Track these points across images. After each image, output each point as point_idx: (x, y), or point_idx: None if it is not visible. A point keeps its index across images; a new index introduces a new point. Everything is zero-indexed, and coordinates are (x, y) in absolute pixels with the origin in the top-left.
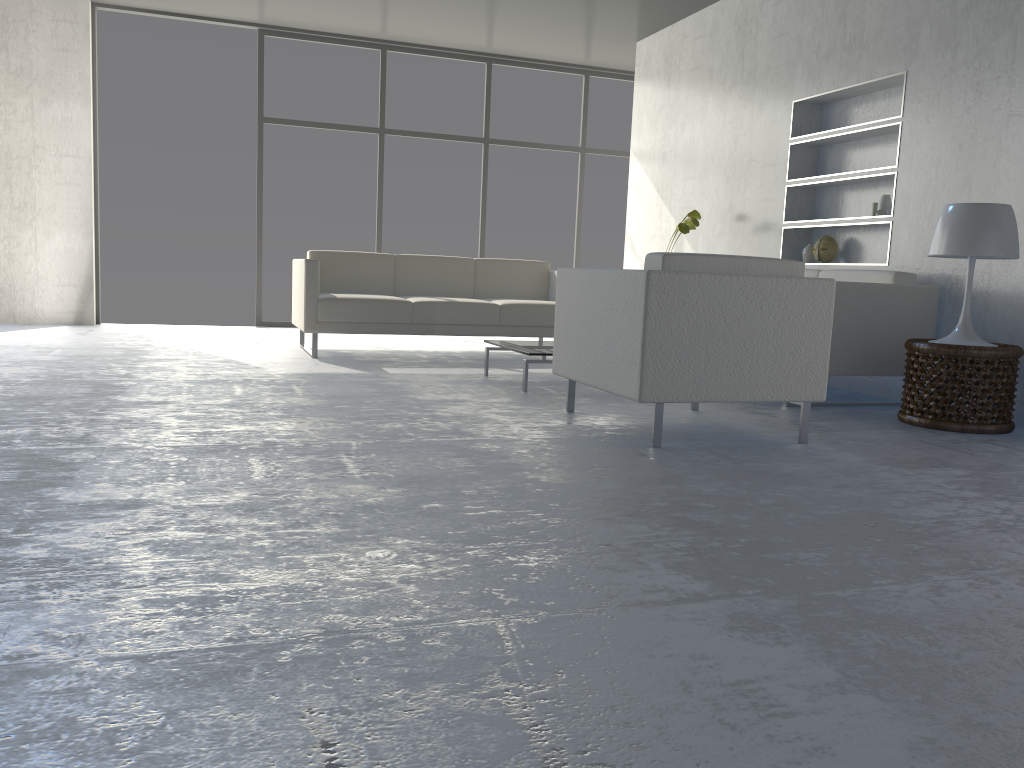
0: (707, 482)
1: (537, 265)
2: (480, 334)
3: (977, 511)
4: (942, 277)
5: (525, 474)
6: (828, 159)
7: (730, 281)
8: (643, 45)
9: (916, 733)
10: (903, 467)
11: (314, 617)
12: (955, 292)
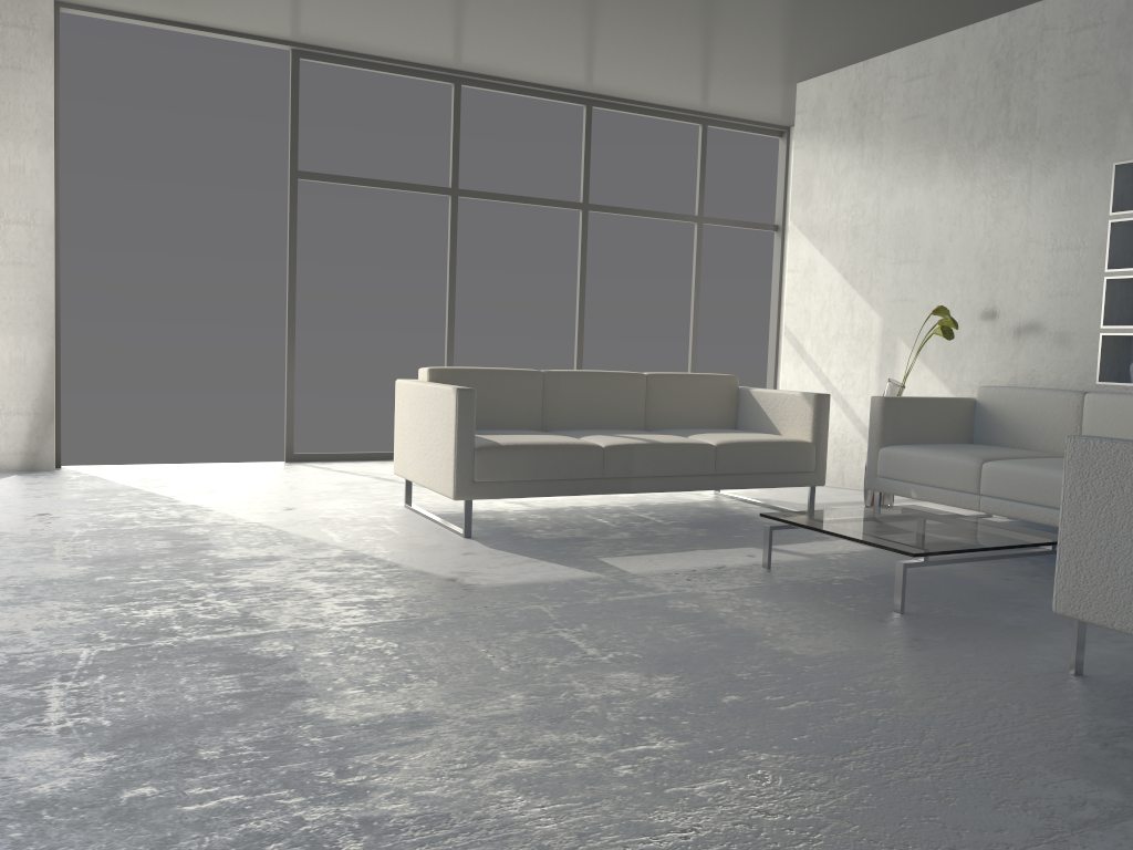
0: None
1: (724, 380)
2: (690, 488)
3: None
4: None
5: None
6: None
7: None
8: (810, 87)
9: None
10: None
11: None
12: None
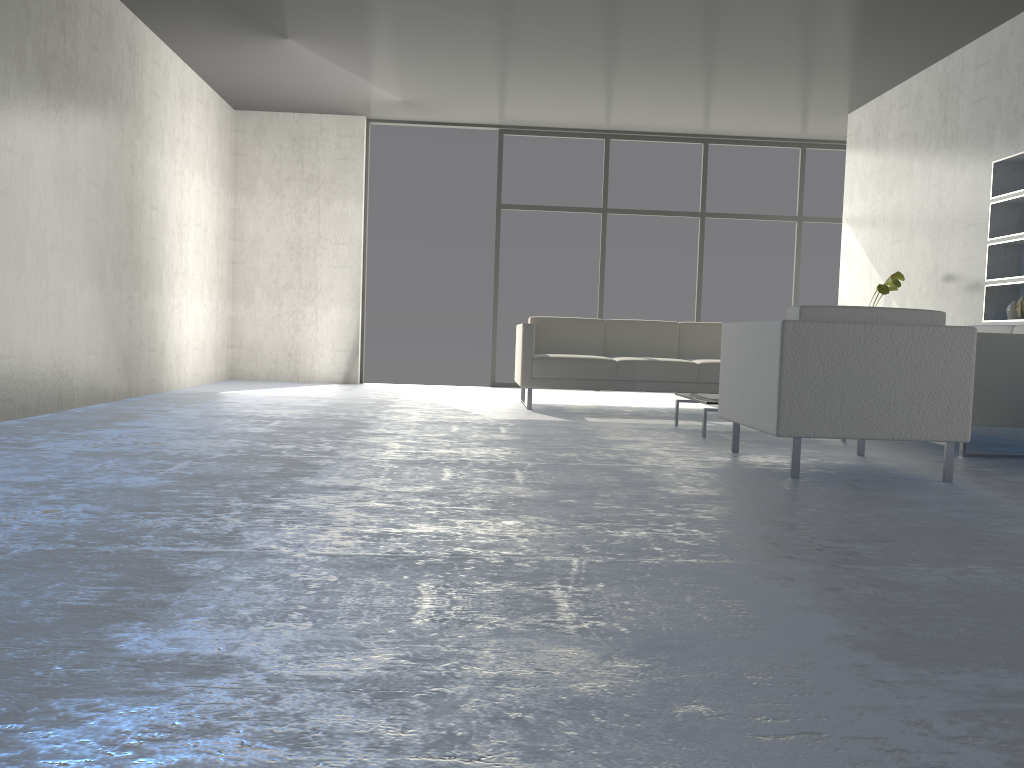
0: (820, 501)
1: None
2: (679, 390)
3: None
4: None
5: (659, 488)
6: None
7: (864, 329)
8: (854, 116)
9: (844, 633)
10: None
11: (448, 547)
12: None
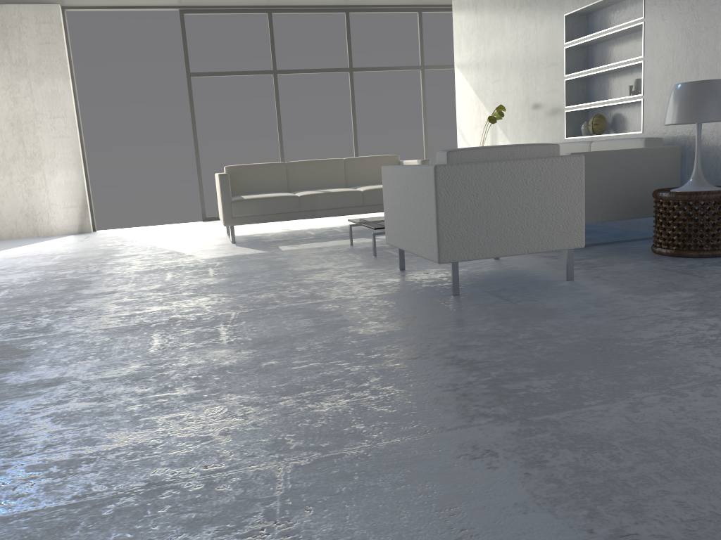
0: (484, 322)
1: (390, 158)
2: (350, 213)
3: (689, 329)
4: (682, 138)
5: (349, 328)
6: (595, 55)
7: (500, 166)
8: None
9: None
10: (642, 294)
11: (144, 472)
12: (693, 149)
